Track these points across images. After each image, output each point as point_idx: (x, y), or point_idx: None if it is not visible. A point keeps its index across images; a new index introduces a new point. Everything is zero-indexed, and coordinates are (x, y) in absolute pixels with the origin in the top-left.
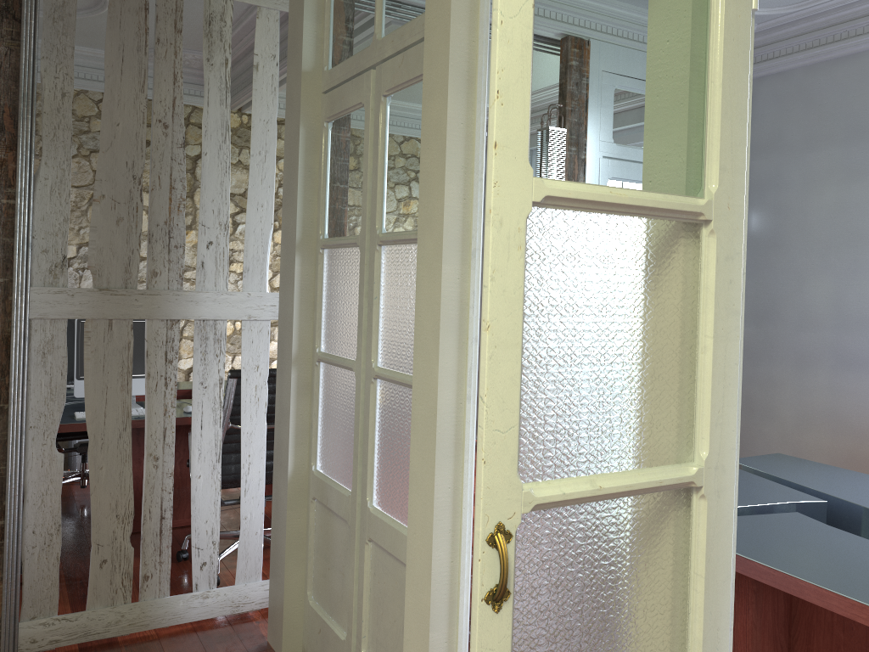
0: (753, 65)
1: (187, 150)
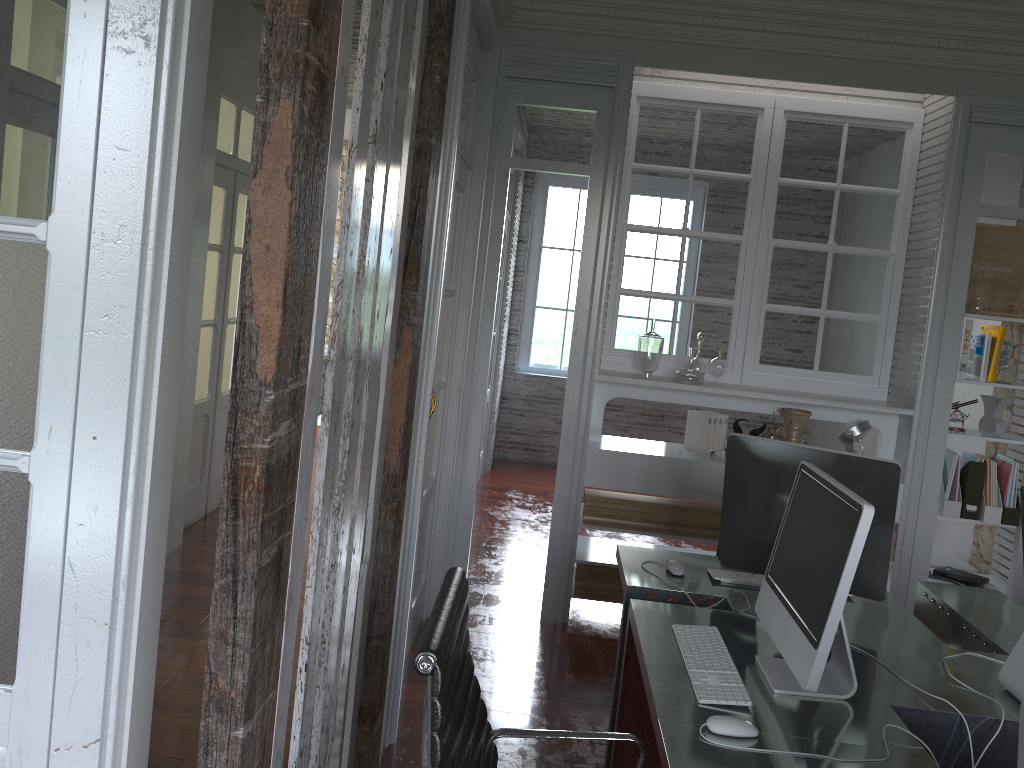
0: None
1: None
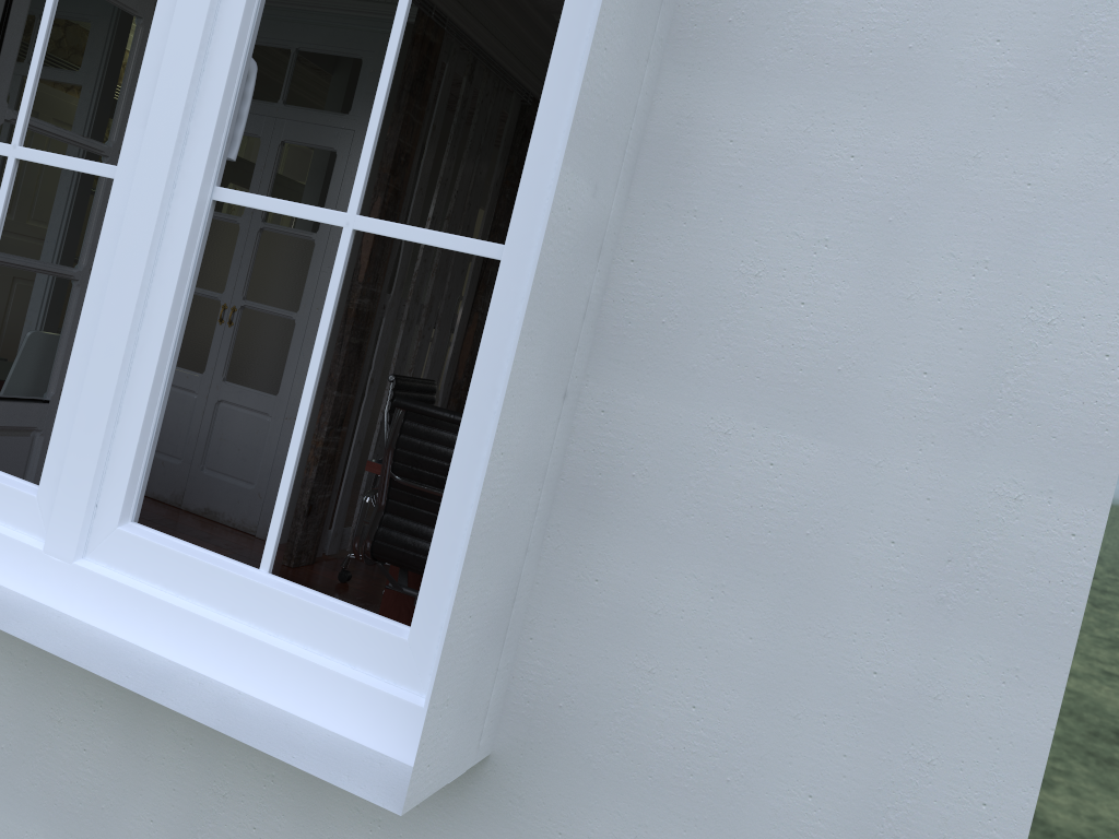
0: None
1: None
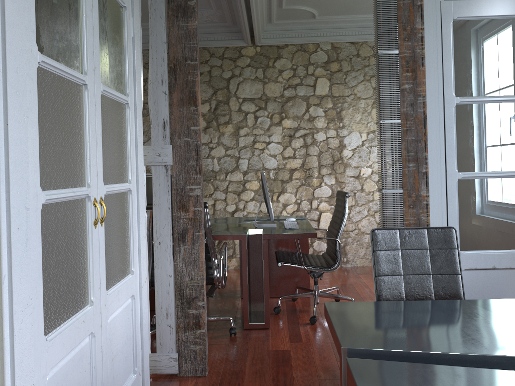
0: None
1: (223, 75)
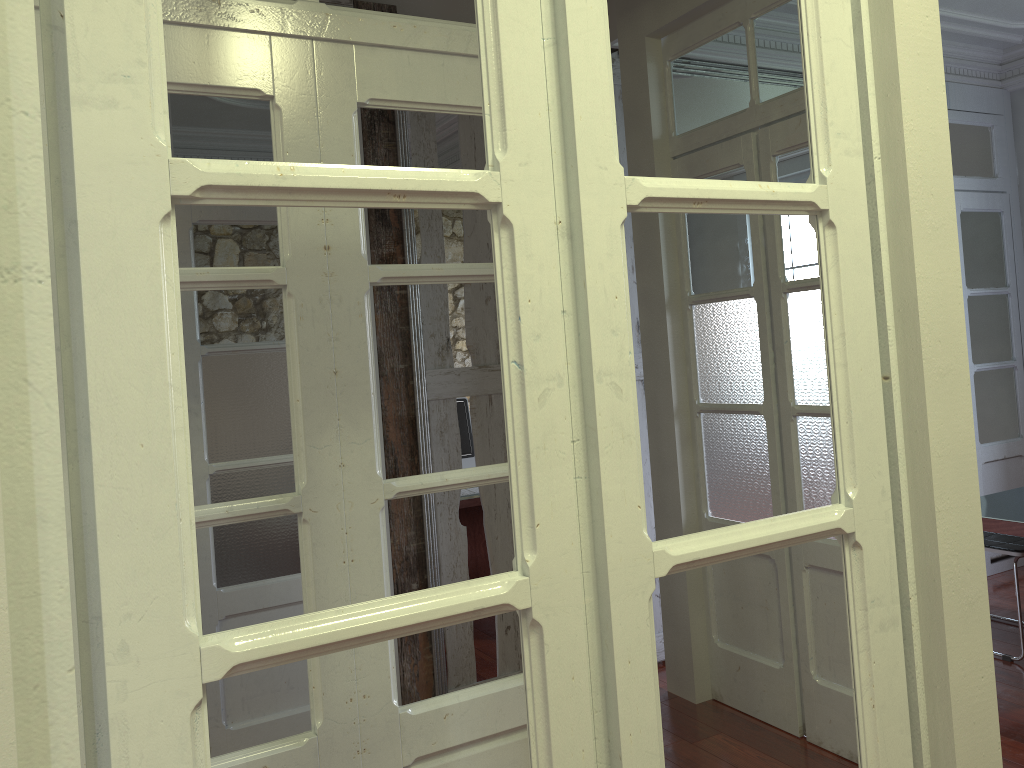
0: (1017, 77)
1: None
